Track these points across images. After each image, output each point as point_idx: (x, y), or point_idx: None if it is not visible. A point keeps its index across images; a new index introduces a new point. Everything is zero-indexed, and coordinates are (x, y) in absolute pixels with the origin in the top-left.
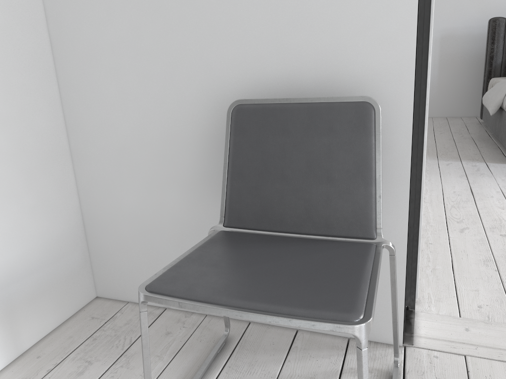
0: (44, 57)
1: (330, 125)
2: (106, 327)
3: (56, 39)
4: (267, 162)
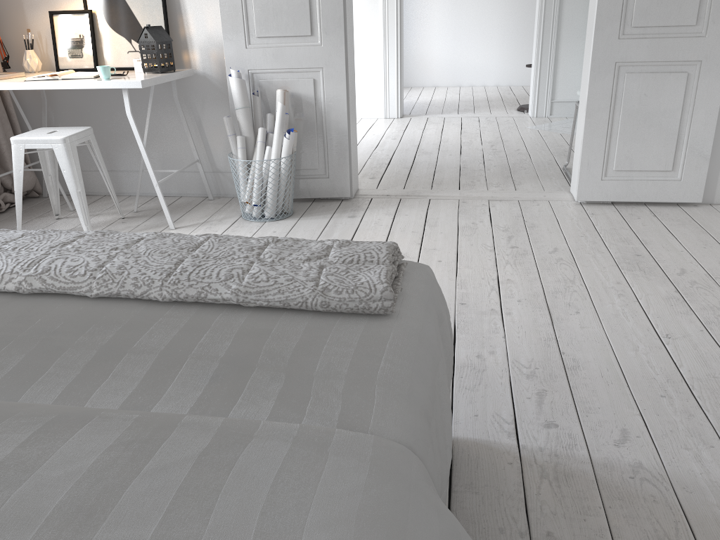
0: None
1: None
2: None
3: None
4: None
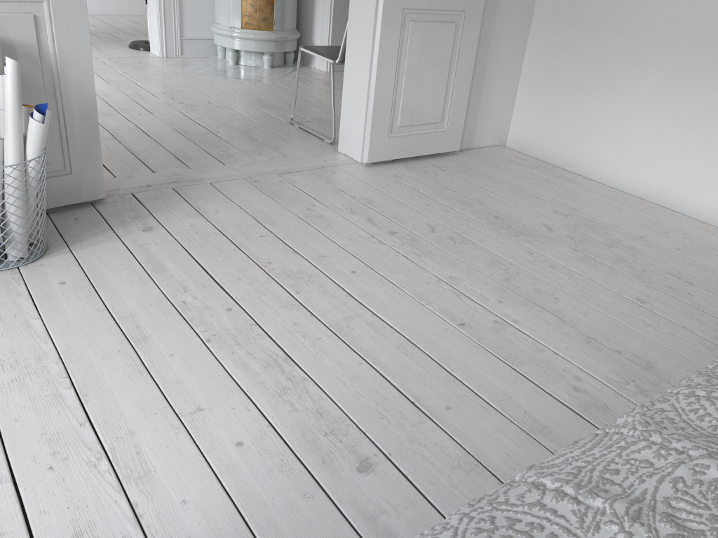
0: None
1: None
2: None
3: None
4: None
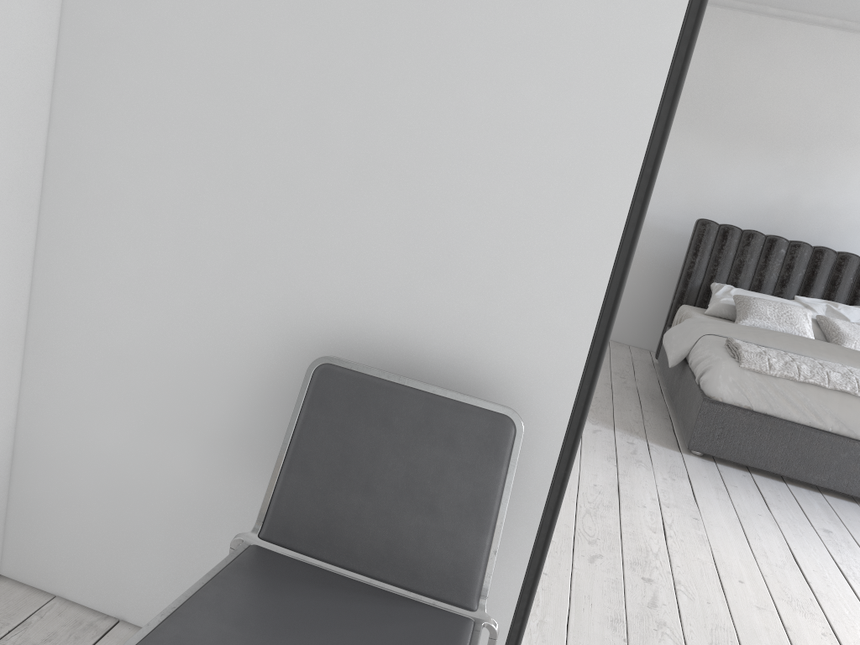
0: (28, 186)
1: (451, 434)
2: (10, 642)
3: (55, 162)
4: (348, 460)
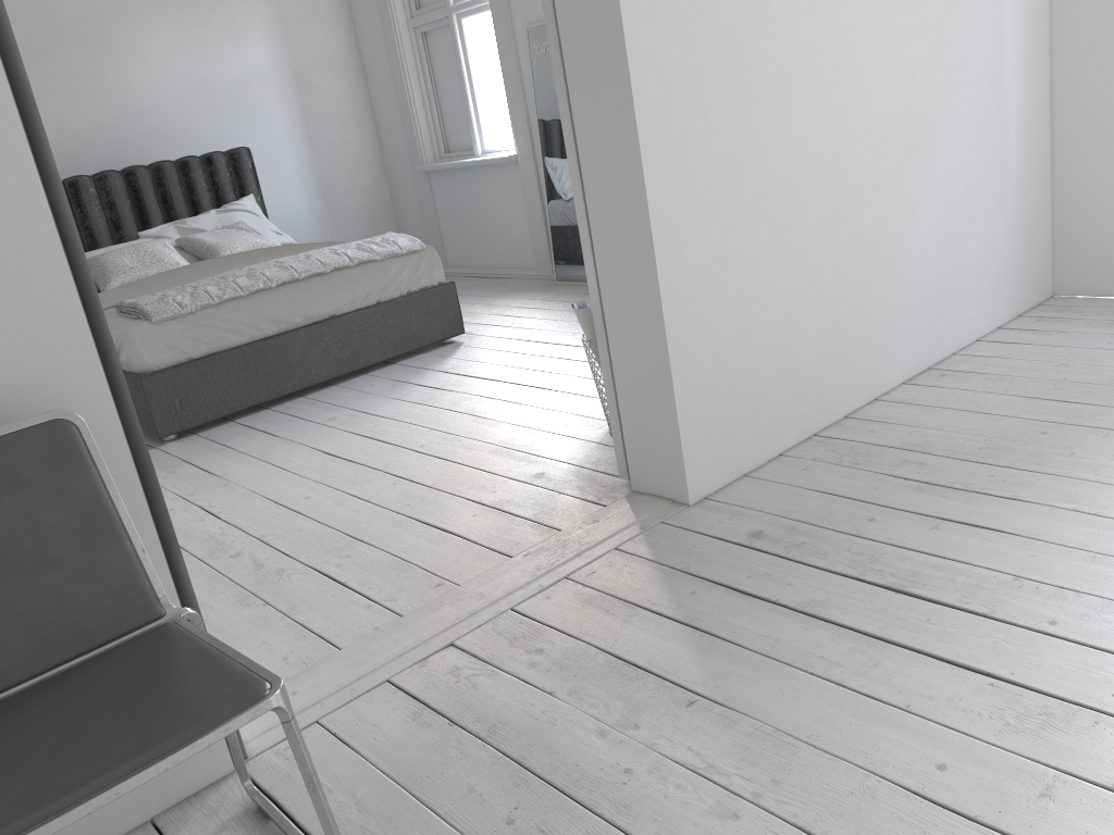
0: None
1: (12, 475)
2: None
3: None
4: None
